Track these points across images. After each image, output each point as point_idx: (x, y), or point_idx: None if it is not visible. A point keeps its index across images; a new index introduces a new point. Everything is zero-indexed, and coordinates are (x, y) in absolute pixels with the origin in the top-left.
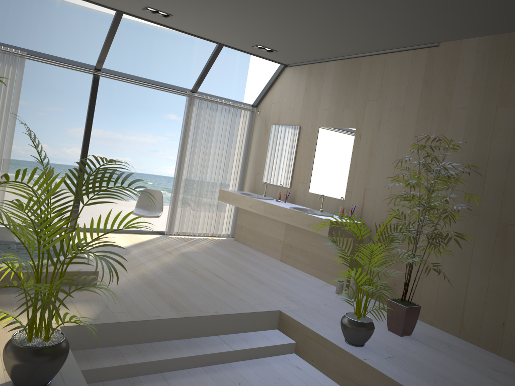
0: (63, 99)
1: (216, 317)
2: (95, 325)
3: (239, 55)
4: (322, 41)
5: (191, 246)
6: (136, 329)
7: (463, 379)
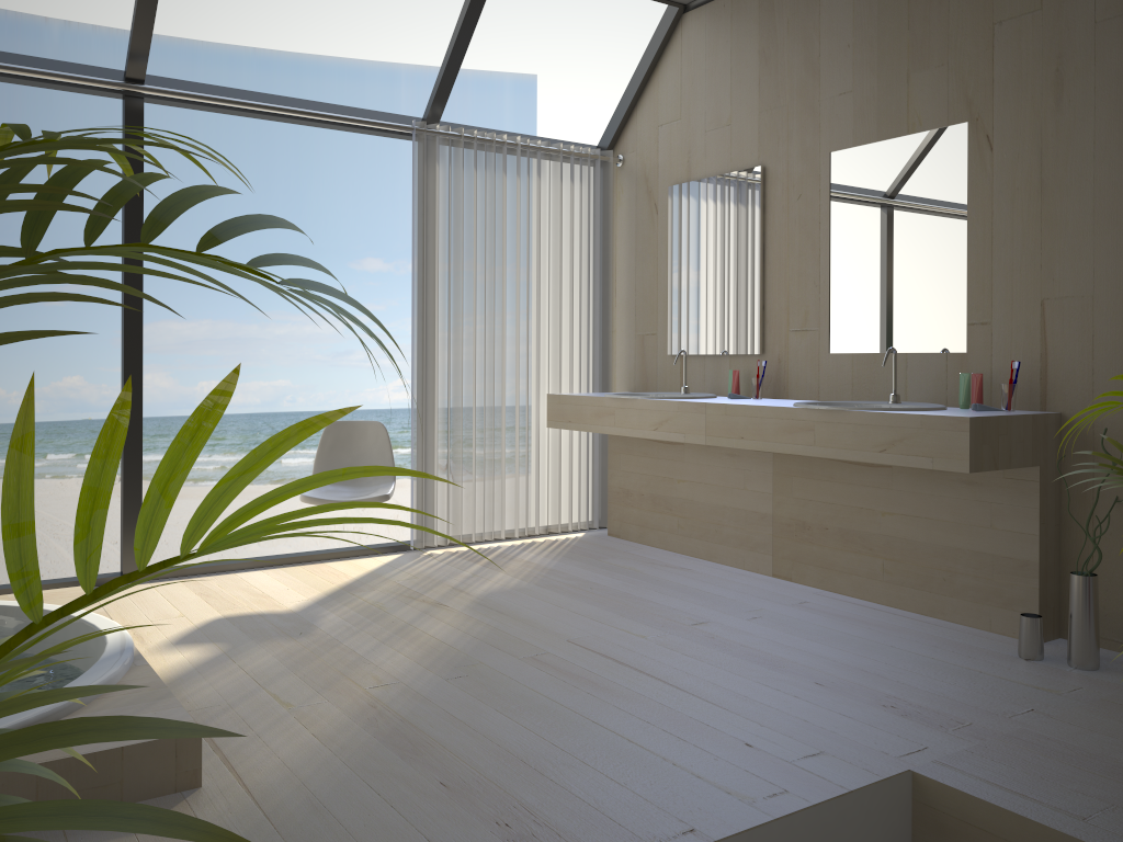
0: (104, 260)
1: None
2: None
3: (508, 93)
4: None
5: (497, 573)
6: None
7: None
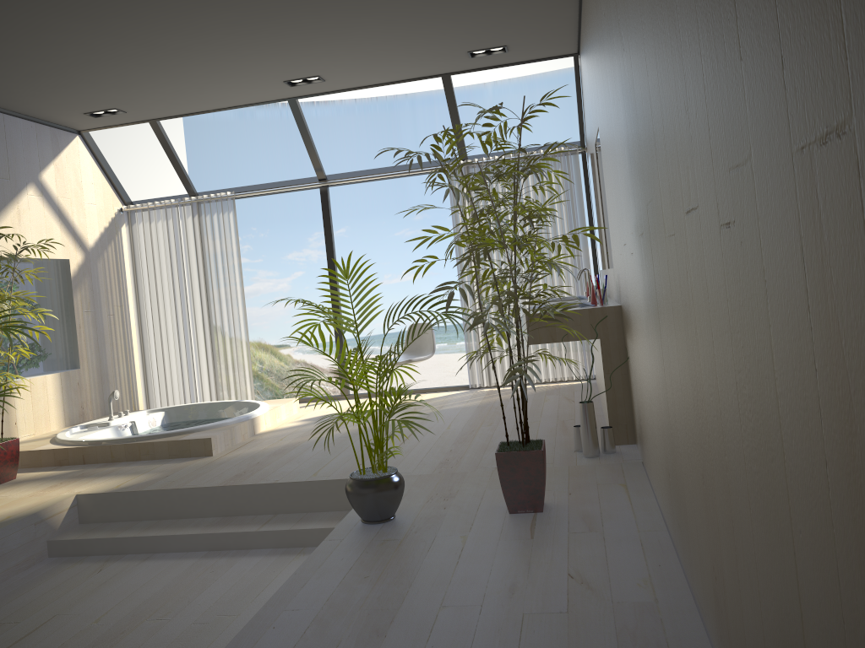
0: None
1: (268, 487)
2: (112, 493)
3: None
4: (490, 3)
5: (479, 400)
6: (160, 500)
7: (439, 580)
